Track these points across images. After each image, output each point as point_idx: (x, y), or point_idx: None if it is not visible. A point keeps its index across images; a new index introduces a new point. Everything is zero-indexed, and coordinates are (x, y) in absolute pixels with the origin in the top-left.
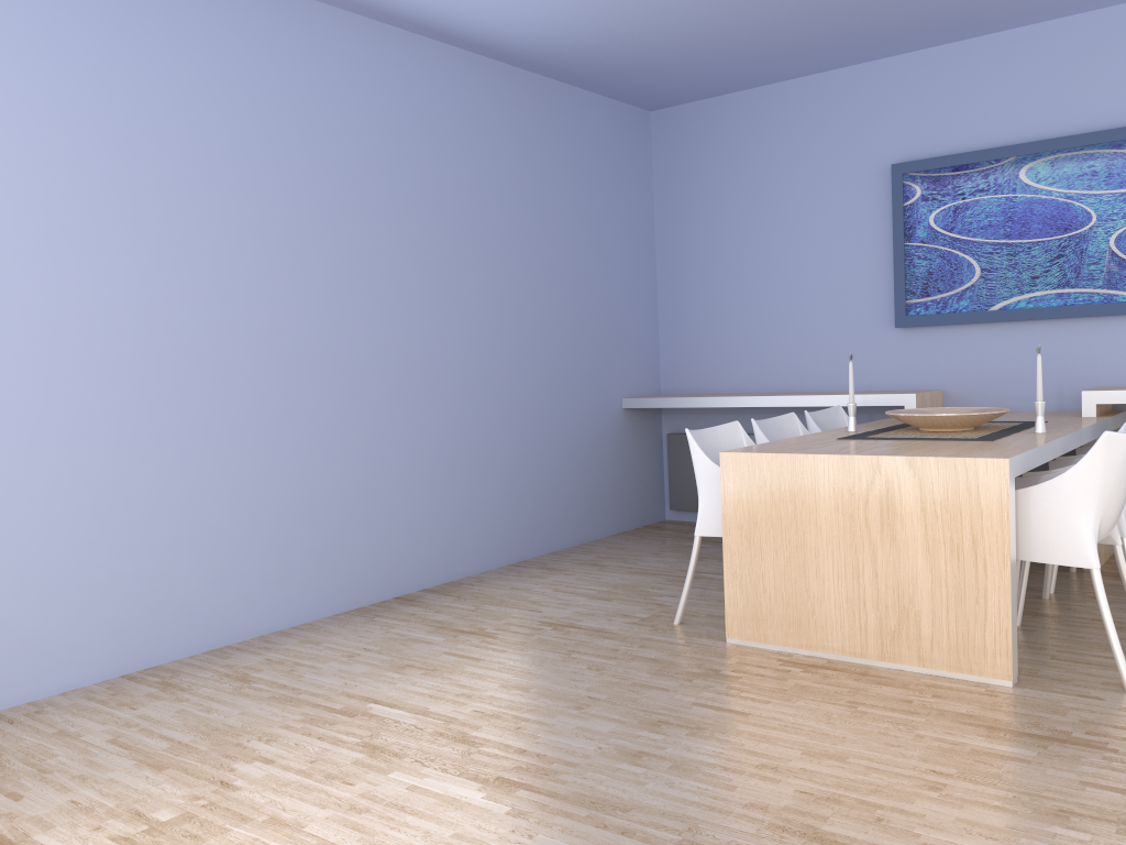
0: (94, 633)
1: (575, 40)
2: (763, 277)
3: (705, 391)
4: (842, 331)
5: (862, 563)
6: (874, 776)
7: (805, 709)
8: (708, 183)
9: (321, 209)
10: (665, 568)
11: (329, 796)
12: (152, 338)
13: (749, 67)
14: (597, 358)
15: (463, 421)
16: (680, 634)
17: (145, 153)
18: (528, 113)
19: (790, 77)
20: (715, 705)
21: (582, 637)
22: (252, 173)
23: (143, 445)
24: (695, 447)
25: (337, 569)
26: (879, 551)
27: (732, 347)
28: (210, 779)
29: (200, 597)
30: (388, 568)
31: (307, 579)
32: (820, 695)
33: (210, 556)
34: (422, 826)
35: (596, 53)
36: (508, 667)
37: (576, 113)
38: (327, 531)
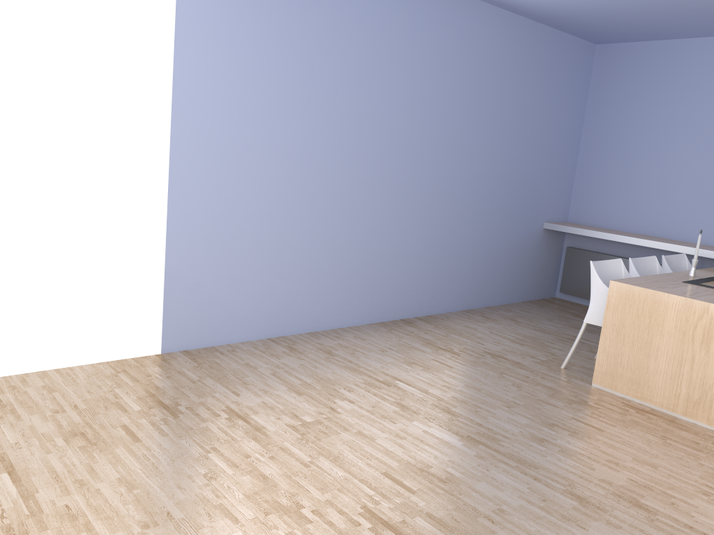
0: (258, 315)
1: (562, 6)
2: (649, 162)
3: (596, 225)
4: (695, 205)
5: (684, 360)
6: (672, 480)
7: (635, 434)
8: (625, 96)
9: (398, 99)
10: (555, 330)
11: (384, 426)
12: (305, 166)
13: (670, 29)
14: (534, 196)
15: (452, 227)
16: (564, 374)
17: (316, 65)
18: (521, 45)
19: (696, 36)
20: (584, 421)
21: (508, 365)
22: (366, 77)
23: (293, 222)
24: (594, 272)
25: (374, 300)
26: (696, 356)
27: (620, 201)
28: (325, 405)
29: (308, 305)
30: (400, 303)
31: (359, 303)
32: (645, 429)
33: (315, 284)
34: (433, 452)
35: (573, 13)
36: (468, 375)
37: (550, 45)
38: (372, 279)
